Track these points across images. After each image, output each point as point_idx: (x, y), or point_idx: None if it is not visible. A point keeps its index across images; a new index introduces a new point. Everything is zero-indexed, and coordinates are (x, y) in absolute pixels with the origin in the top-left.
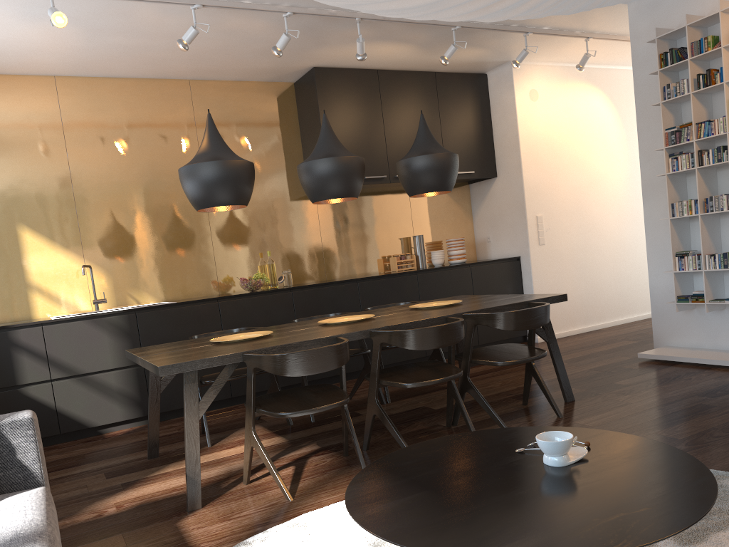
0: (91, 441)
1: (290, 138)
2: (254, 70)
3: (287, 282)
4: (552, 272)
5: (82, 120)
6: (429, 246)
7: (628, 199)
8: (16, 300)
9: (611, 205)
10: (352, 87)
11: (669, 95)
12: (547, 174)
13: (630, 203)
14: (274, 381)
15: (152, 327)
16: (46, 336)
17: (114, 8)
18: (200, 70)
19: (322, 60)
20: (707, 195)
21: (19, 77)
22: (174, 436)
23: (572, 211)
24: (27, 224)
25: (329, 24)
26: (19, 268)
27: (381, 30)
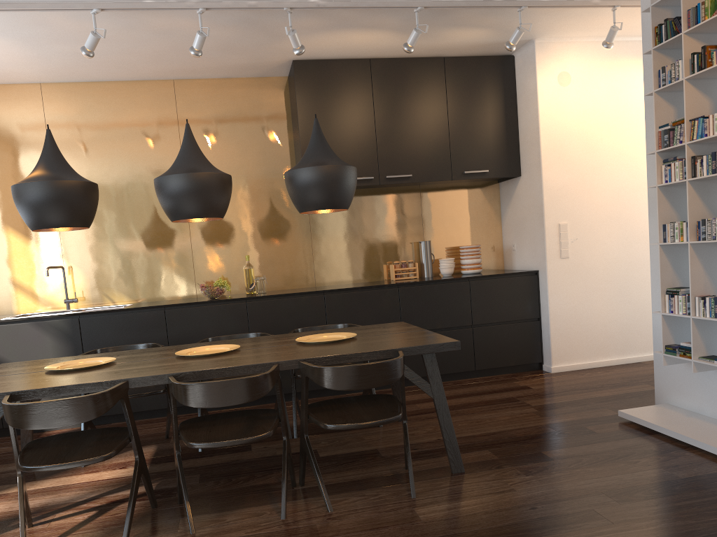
0: None
1: (281, 136)
2: (232, 67)
3: (259, 289)
4: (577, 291)
5: (65, 125)
6: (443, 252)
7: None
8: None
9: None
10: (338, 80)
11: (664, 82)
12: (578, 173)
13: None
14: (168, 403)
15: (95, 332)
16: None
17: (23, 18)
18: (175, 70)
19: None
20: (705, 216)
21: (8, 86)
22: None
23: (612, 218)
24: (11, 225)
25: (264, 16)
26: (3, 266)
27: (333, 17)
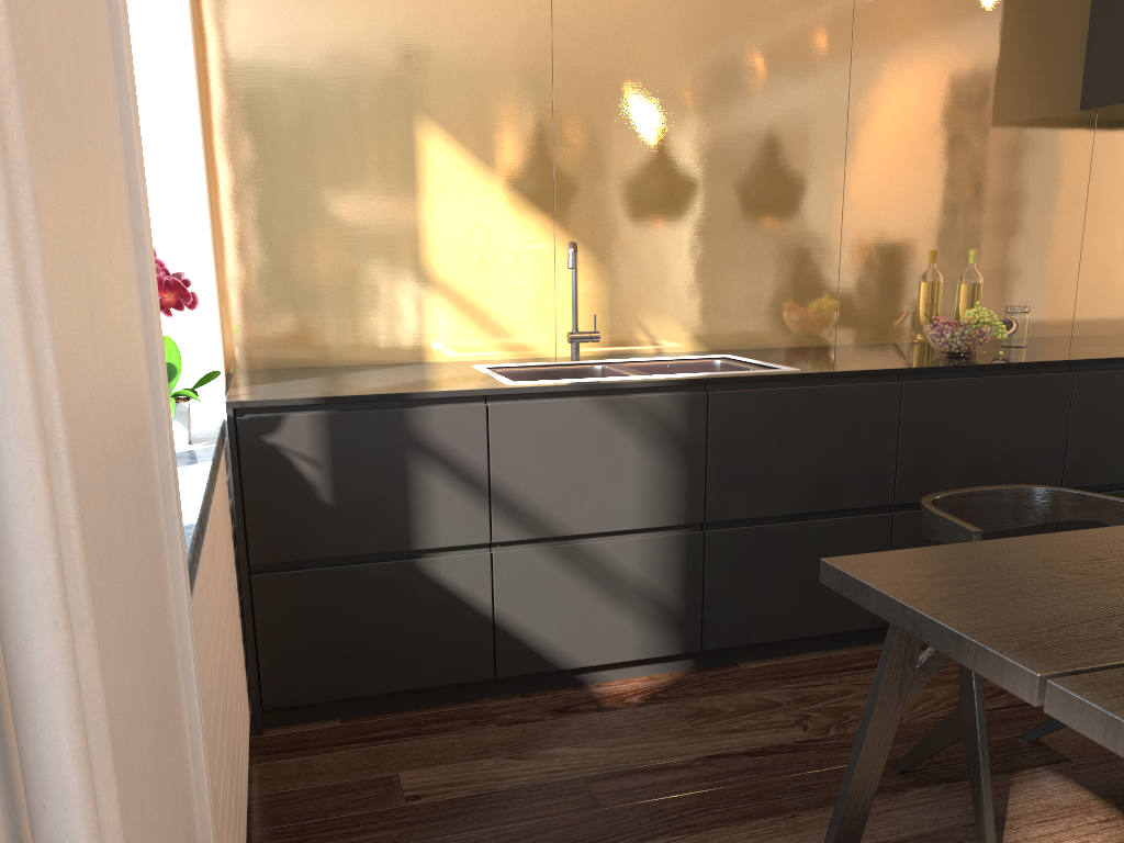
0: (572, 716)
1: None
2: None
3: (1019, 337)
4: None
5: None
6: None
7: None
8: (393, 313)
9: None
10: None
11: None
12: None
13: None
14: None
15: (740, 433)
16: (493, 431)
17: None
18: None
19: None
20: None
21: None
22: (812, 759)
23: None
24: (438, 120)
25: None
26: (409, 231)
27: None
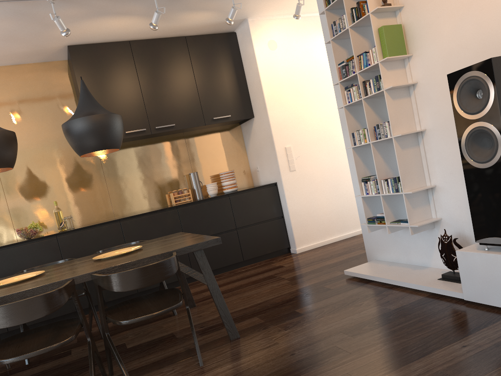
0: None
1: (69, 106)
2: (18, 55)
3: (68, 226)
4: (305, 193)
5: None
6: (208, 179)
7: None
8: None
9: None
10: (107, 58)
11: (336, 32)
12: (293, 110)
13: None
14: None
15: None
16: None
17: None
18: None
19: (68, 39)
20: (378, 123)
21: None
22: None
23: (320, 139)
24: None
25: (33, 8)
26: None
27: (91, 7)
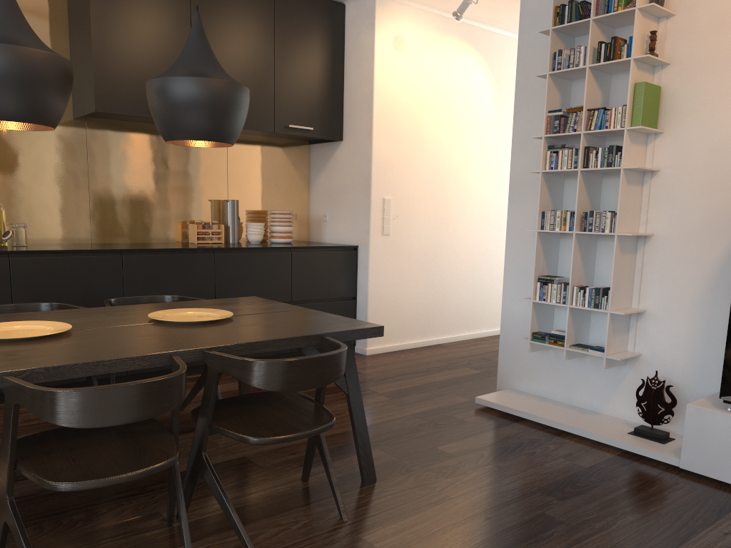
0: None
1: (52, 33)
2: None
3: (18, 240)
4: (394, 270)
5: None
6: (248, 215)
7: (495, 194)
8: None
9: (475, 198)
10: None
11: (560, 66)
12: (404, 147)
13: (496, 199)
14: None
15: None
16: None
17: None
18: None
19: None
20: (587, 208)
21: None
22: None
23: (428, 198)
24: None
25: None
26: None
27: None
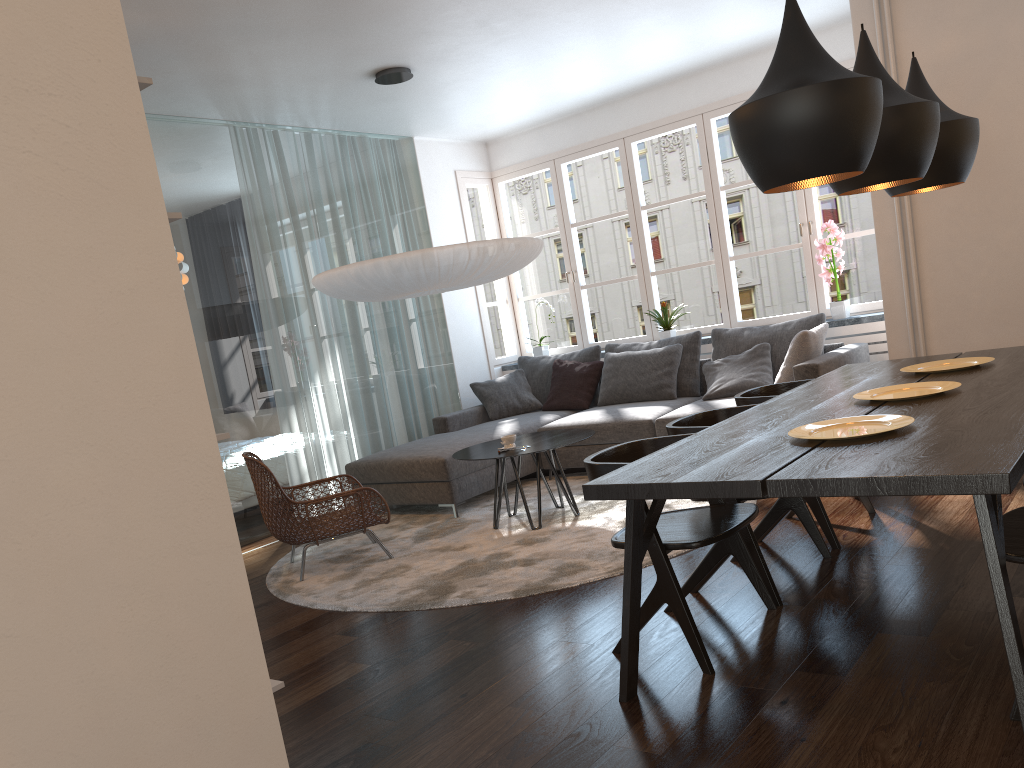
0: None
1: None
2: None
3: None
4: None
5: None
6: None
7: None
8: None
9: None
10: None
11: None
12: None
13: None
14: None
15: None
16: None
17: None
18: None
19: None
20: None
21: None
22: None
23: None
24: None
25: None
26: None
27: None
